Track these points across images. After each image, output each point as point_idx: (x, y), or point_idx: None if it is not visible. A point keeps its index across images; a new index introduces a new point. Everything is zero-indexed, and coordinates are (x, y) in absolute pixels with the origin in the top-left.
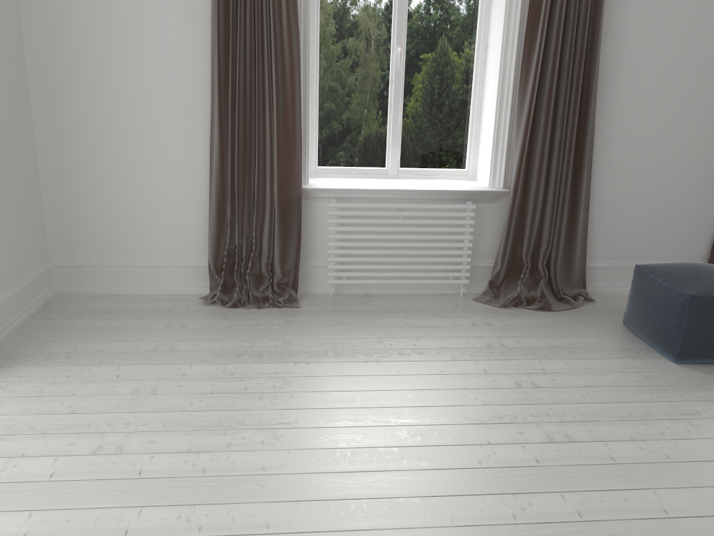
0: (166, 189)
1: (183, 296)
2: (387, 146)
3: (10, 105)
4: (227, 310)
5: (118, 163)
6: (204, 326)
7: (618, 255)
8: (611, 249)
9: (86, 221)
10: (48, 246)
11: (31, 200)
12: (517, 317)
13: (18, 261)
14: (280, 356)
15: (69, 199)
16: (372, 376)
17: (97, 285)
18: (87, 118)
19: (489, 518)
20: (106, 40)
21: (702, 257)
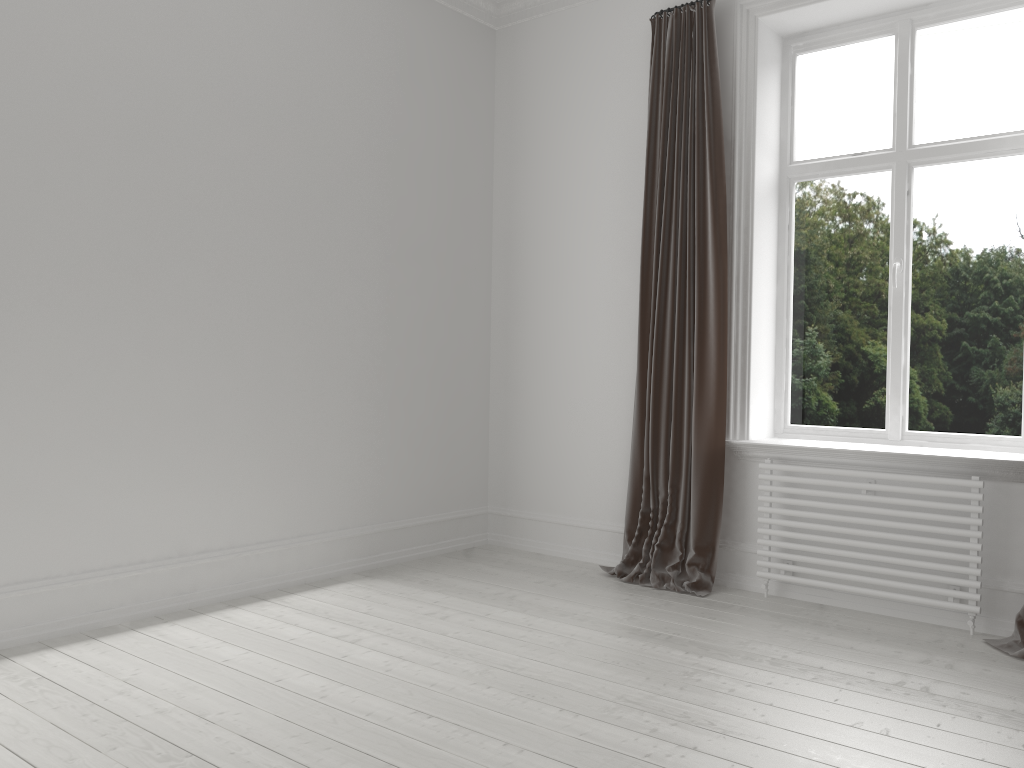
0: (592, 437)
1: (595, 566)
2: (885, 397)
3: (459, 345)
4: (618, 583)
5: (553, 407)
6: (571, 589)
7: None
8: None
9: (521, 468)
10: (488, 491)
11: (471, 439)
12: None
13: (439, 494)
14: (601, 625)
15: (509, 443)
16: (671, 664)
17: (522, 540)
18: (531, 361)
19: None
20: (553, 282)
21: None
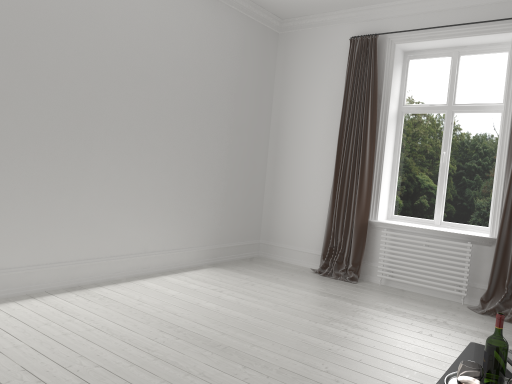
0: (309, 214)
1: (307, 268)
2: (435, 207)
3: (254, 170)
4: (319, 276)
5: (293, 200)
6: (300, 277)
7: None
8: None
9: (276, 224)
10: (260, 234)
11: (255, 211)
12: (482, 319)
13: (242, 233)
14: (316, 292)
15: (272, 214)
16: (347, 307)
17: (275, 255)
18: (284, 179)
19: (318, 345)
20: (297, 146)
21: None
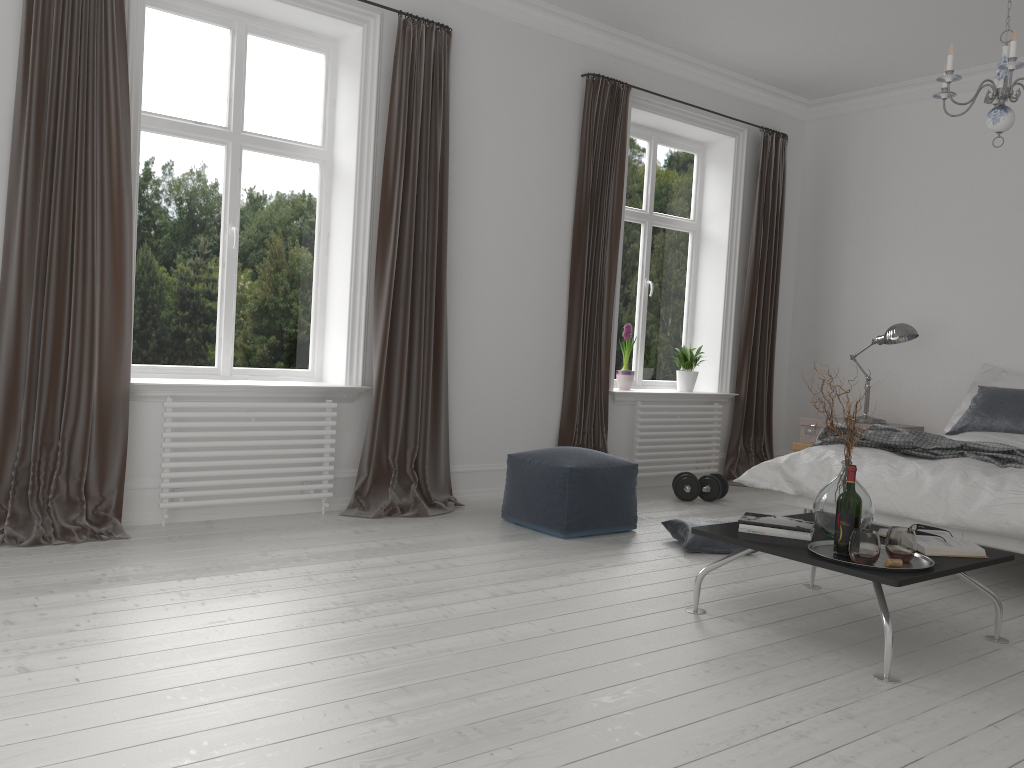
0: None
1: None
2: (218, 340)
3: None
4: (28, 549)
5: None
6: (11, 565)
7: (477, 457)
8: (471, 451)
9: None
10: None
11: None
12: (397, 523)
13: None
14: (153, 577)
15: None
16: (283, 578)
17: None
18: None
19: (482, 644)
20: None
21: None
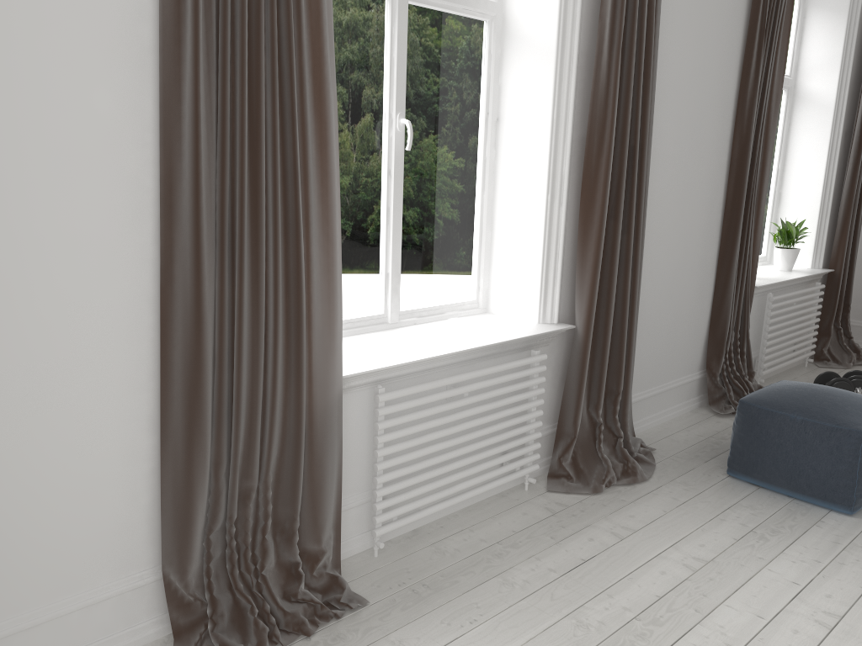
0: (52, 440)
1: None
2: (384, 277)
3: None
4: None
5: None
6: None
7: (644, 383)
8: (640, 377)
9: None
10: None
11: None
12: (632, 503)
13: None
14: None
15: None
16: None
17: None
18: None
19: None
20: None
21: (698, 367)
